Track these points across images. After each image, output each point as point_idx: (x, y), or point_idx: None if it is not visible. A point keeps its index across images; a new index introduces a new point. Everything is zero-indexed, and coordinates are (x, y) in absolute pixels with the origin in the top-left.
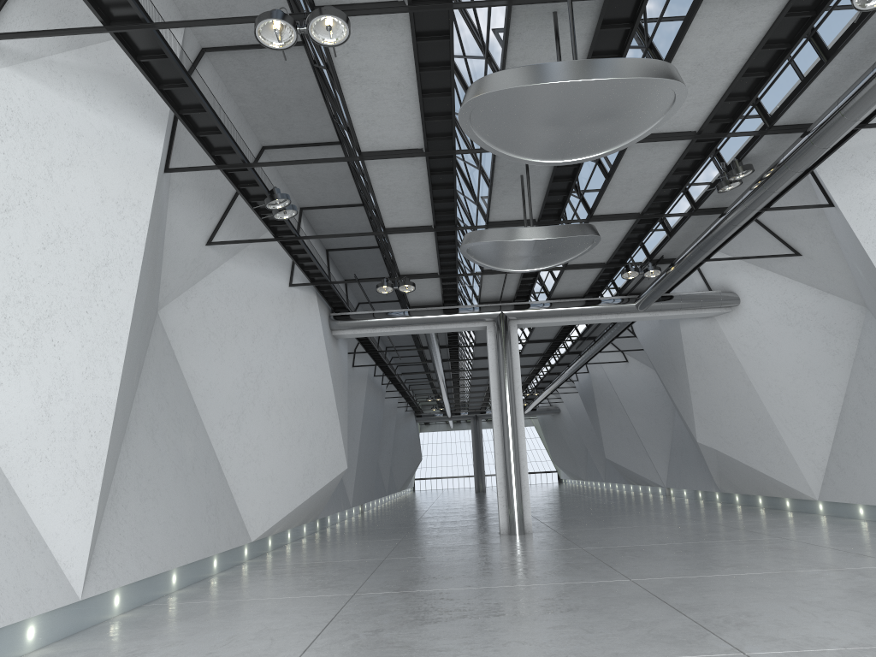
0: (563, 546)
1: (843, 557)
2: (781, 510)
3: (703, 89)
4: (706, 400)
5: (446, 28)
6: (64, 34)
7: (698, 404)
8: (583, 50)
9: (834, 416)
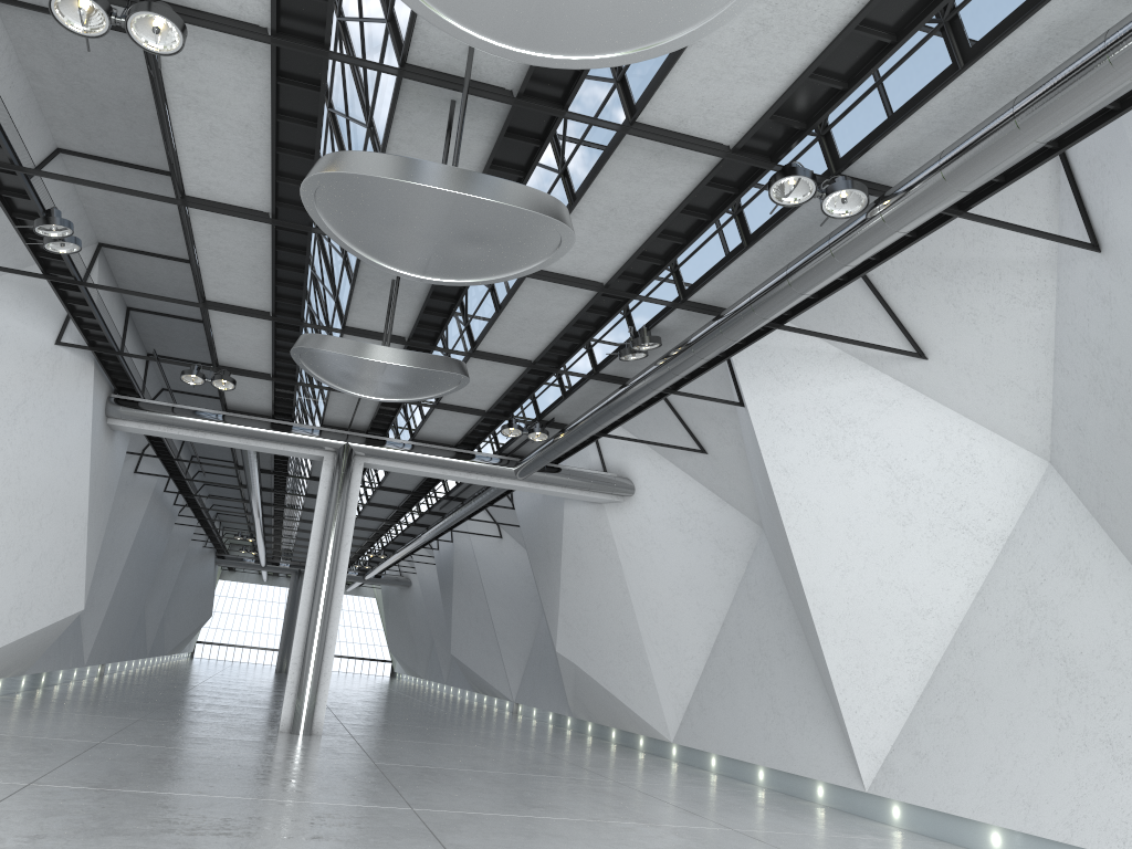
0: (352, 757)
1: (669, 811)
2: (633, 748)
3: (615, 238)
4: (575, 602)
5: (319, 78)
6: None
7: (566, 605)
8: (483, 155)
9: (707, 646)
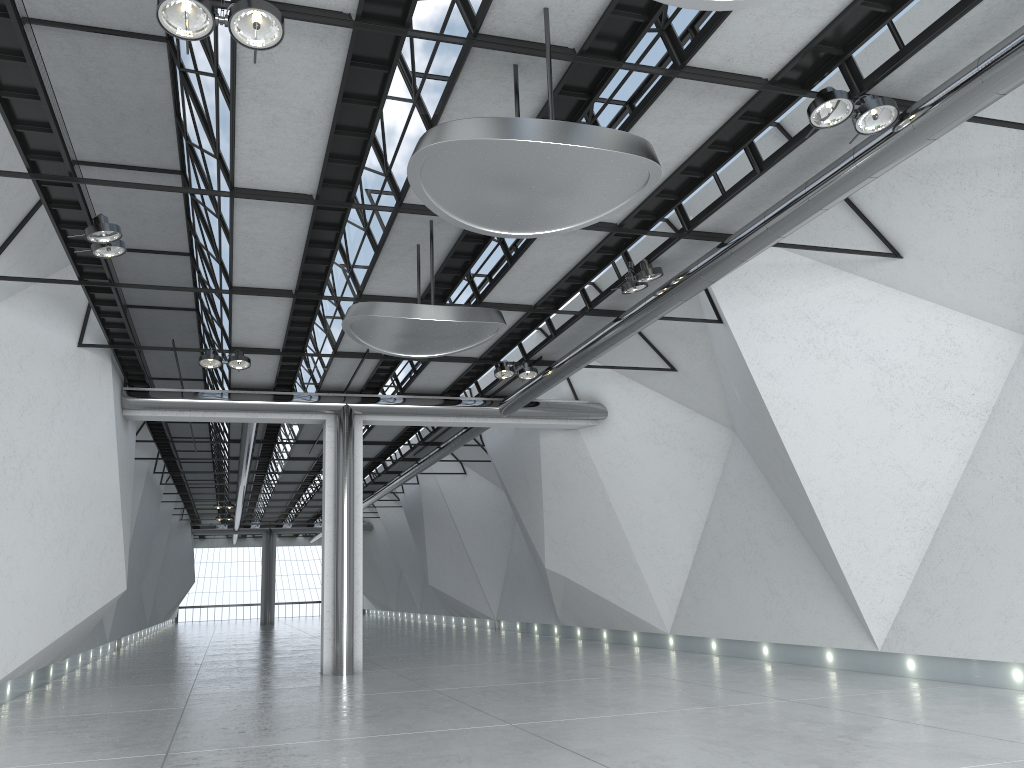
0: (409, 687)
1: (720, 693)
2: (628, 645)
3: None
4: (560, 521)
5: (388, 57)
6: None
7: (551, 525)
8: (532, 114)
9: (693, 543)
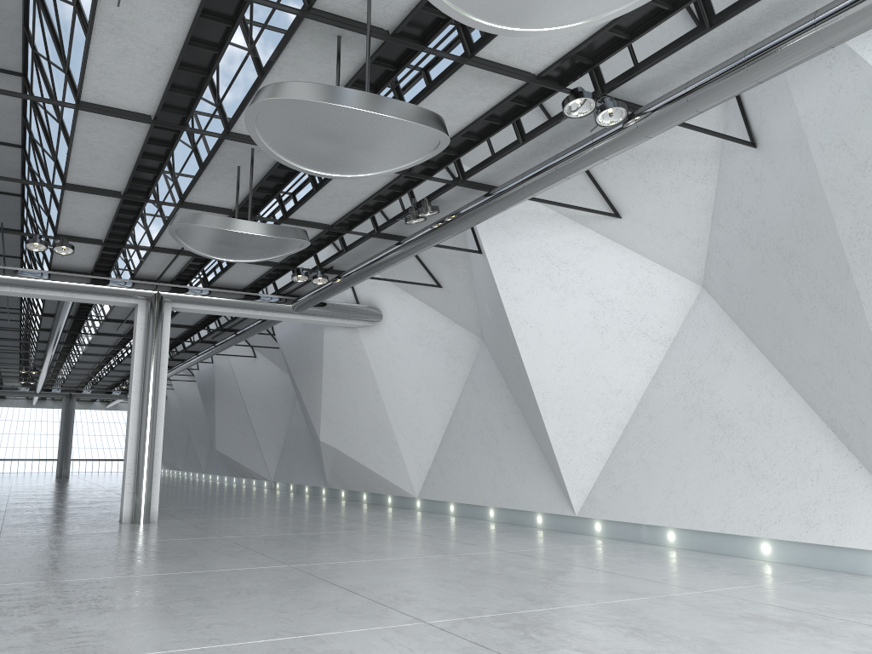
0: (200, 535)
1: (455, 545)
2: (383, 505)
3: None
4: (335, 403)
5: (233, 15)
6: None
7: (327, 405)
8: (348, 76)
9: (443, 426)
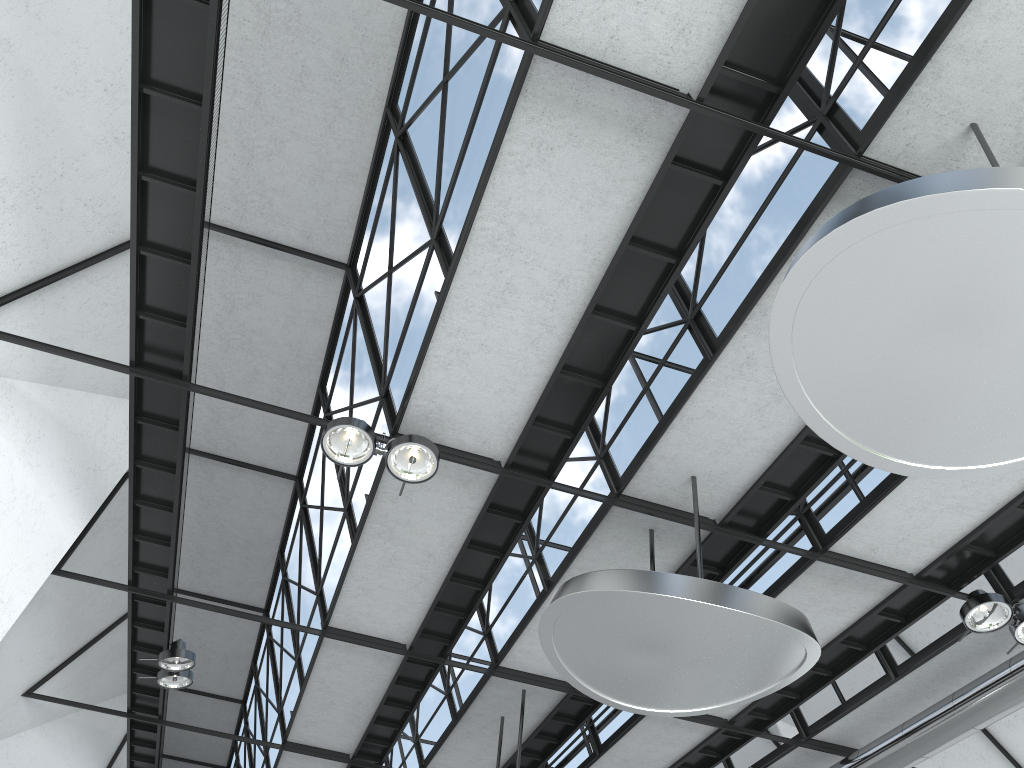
0: None
1: None
2: None
3: None
4: None
5: (524, 508)
6: (73, 357)
7: None
8: None
9: None
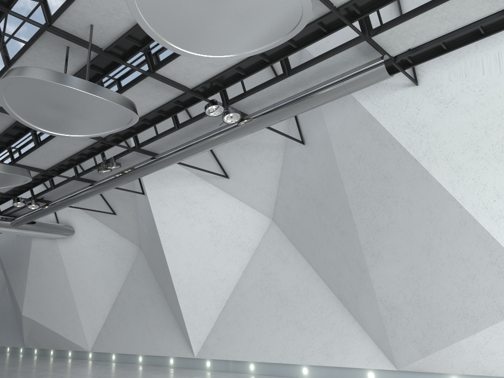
0: None
1: None
2: (65, 358)
3: None
4: (36, 289)
5: None
6: None
7: (30, 290)
8: (71, 73)
9: (111, 303)
